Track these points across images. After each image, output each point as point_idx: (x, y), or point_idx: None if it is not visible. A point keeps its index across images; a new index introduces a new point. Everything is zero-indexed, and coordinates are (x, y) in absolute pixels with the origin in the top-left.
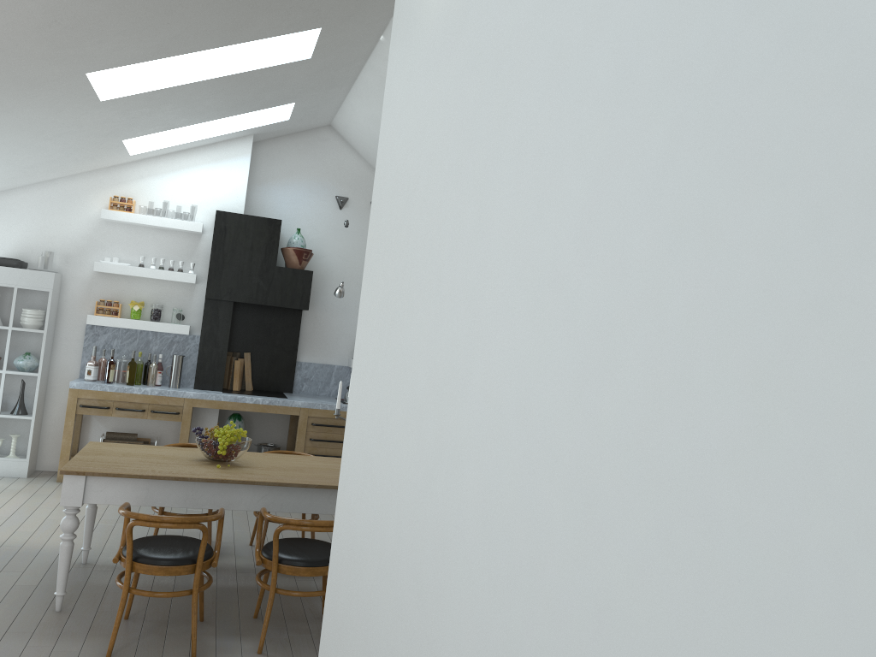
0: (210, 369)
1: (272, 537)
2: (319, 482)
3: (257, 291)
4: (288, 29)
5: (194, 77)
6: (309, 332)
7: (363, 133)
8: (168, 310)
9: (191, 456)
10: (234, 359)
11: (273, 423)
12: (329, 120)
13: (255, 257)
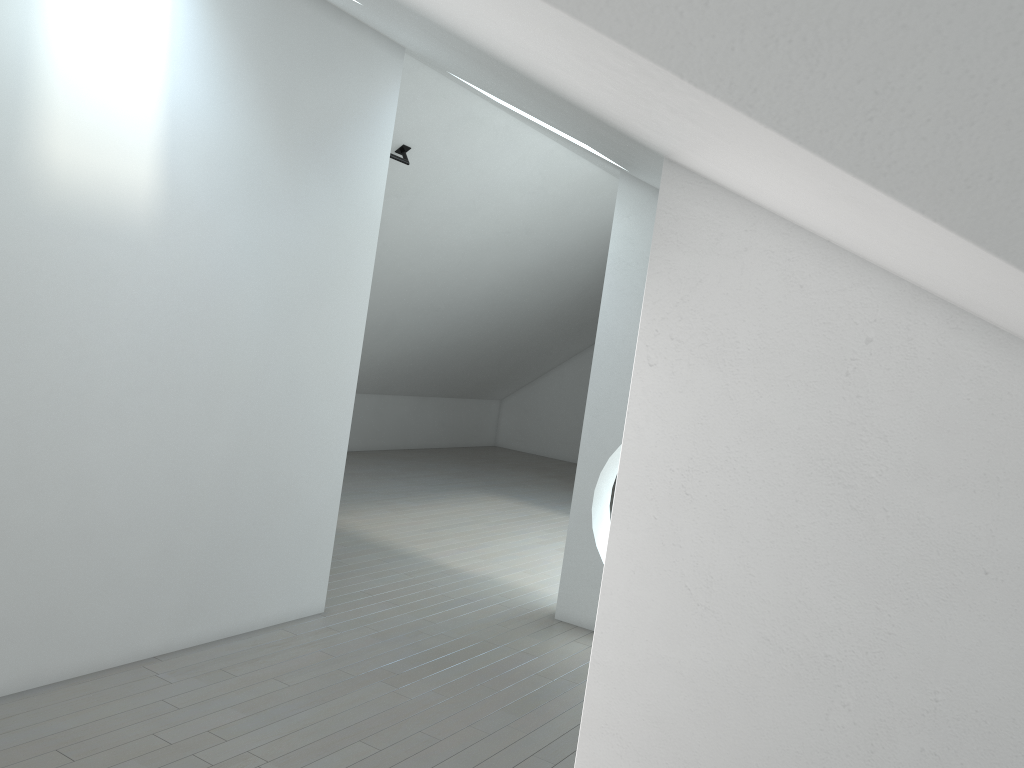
0: None
1: None
2: None
3: None
4: None
5: None
6: None
7: None
8: None
9: None
10: None
11: None
12: None
13: None
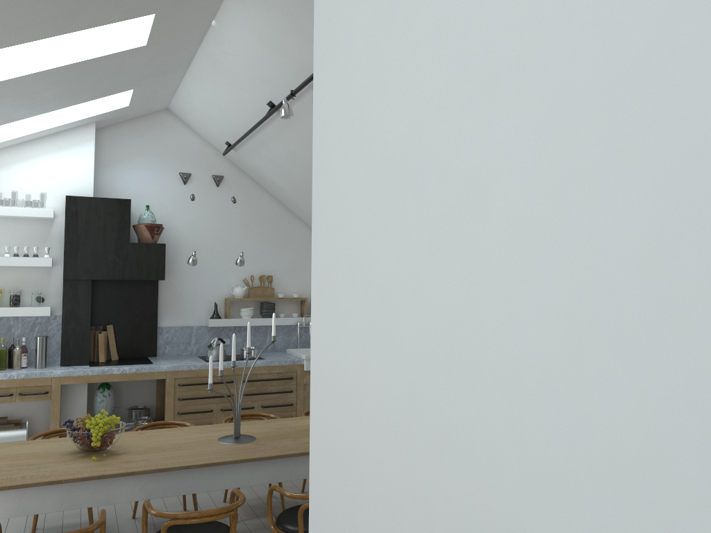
0: (75, 346)
1: (154, 505)
2: (200, 461)
3: (113, 267)
4: (122, 16)
5: (29, 69)
6: (166, 299)
7: (199, 114)
8: (27, 294)
9: (63, 449)
10: (98, 333)
11: (141, 386)
12: (167, 104)
13: (108, 236)
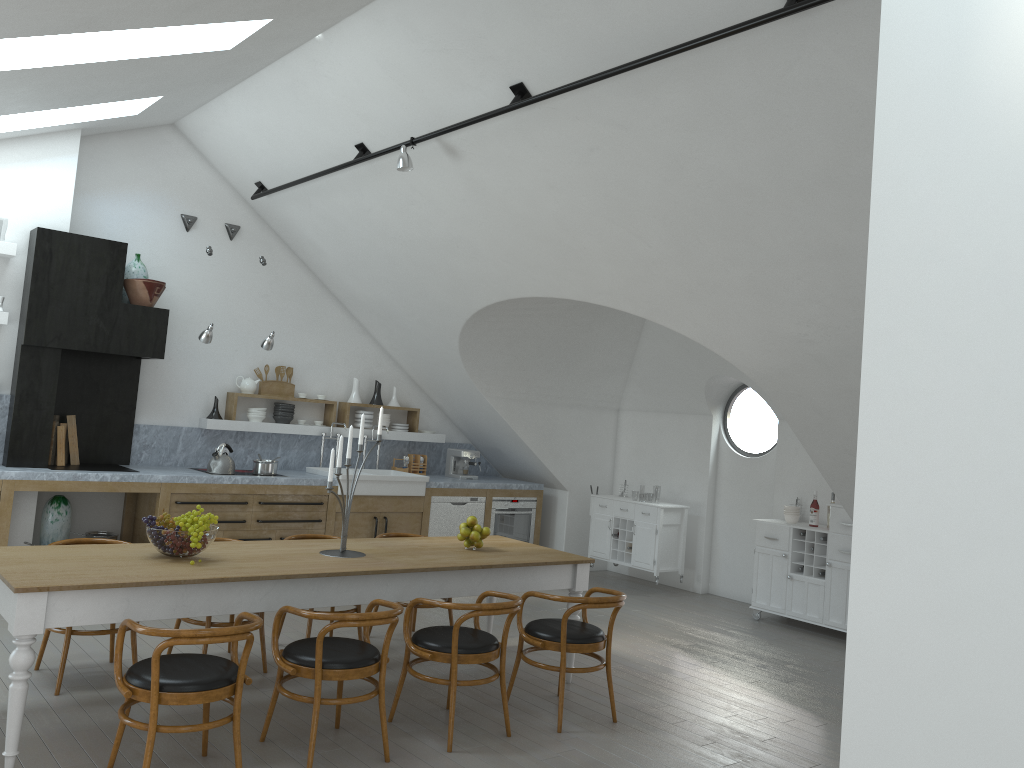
0: (30, 440)
1: (183, 647)
2: (327, 570)
3: (95, 335)
4: (240, 16)
5: (82, 57)
6: (148, 386)
7: (229, 140)
8: None
9: (134, 554)
10: (57, 425)
11: (102, 505)
12: (178, 118)
13: (93, 291)
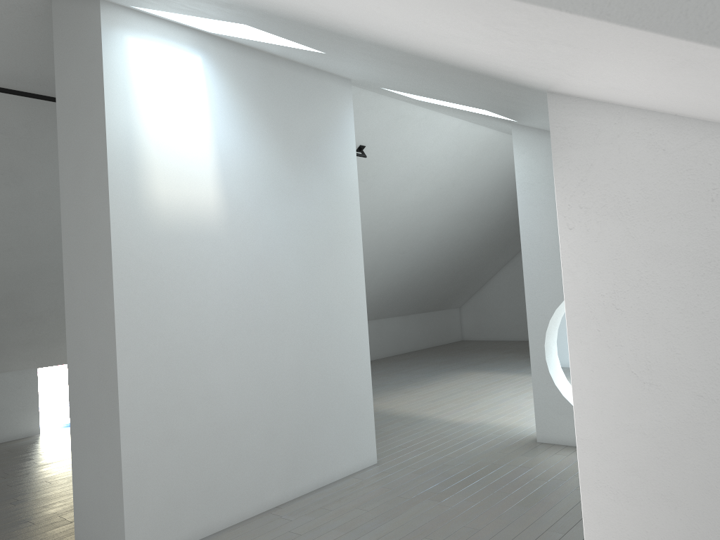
0: None
1: None
2: None
3: None
4: None
5: None
6: None
7: None
8: None
9: None
10: None
11: None
12: None
13: None
